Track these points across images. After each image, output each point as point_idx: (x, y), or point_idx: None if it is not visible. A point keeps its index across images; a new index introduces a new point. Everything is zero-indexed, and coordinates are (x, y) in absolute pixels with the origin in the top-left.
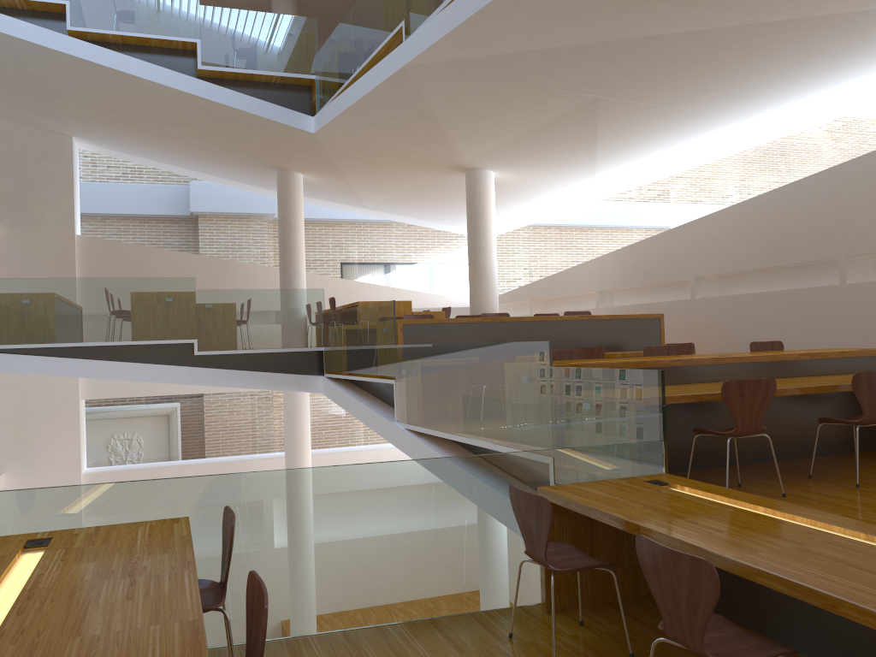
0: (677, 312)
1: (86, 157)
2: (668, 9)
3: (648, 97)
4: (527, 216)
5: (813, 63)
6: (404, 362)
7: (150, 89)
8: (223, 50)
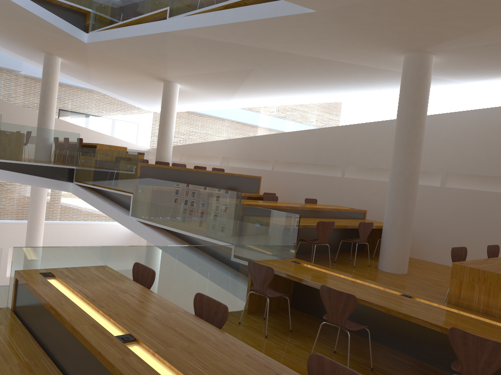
0: (263, 175)
1: None
2: (306, 47)
3: (276, 75)
4: (185, 108)
5: (350, 80)
6: (141, 186)
7: None
8: None
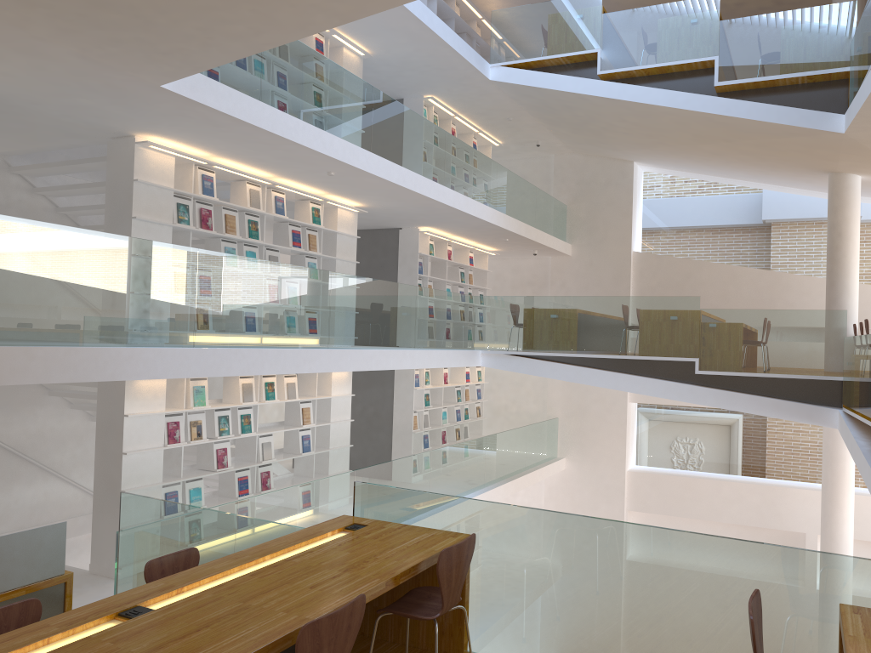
0: None
1: (646, 179)
2: None
3: None
4: None
5: None
6: None
7: (670, 114)
8: (741, 61)
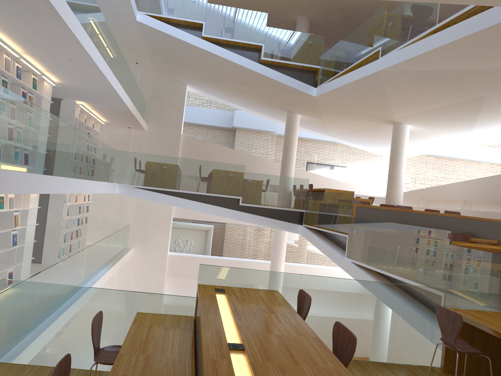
0: None
1: (191, 95)
2: None
3: None
4: (422, 151)
5: None
6: (355, 226)
7: (235, 67)
8: (275, 50)
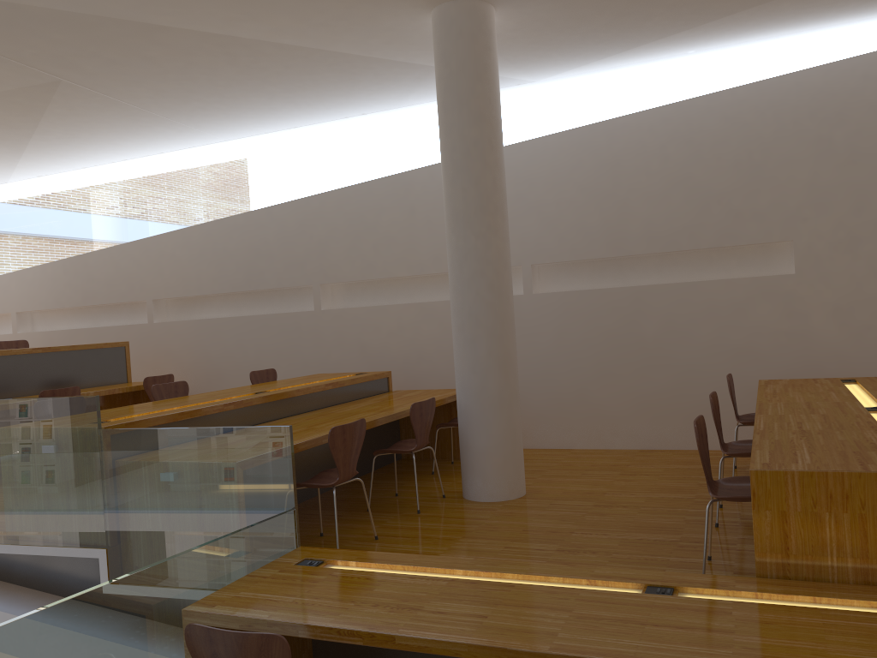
0: (132, 338)
1: None
2: (197, 1)
3: (123, 94)
4: None
5: (301, 94)
6: None
7: None
8: None
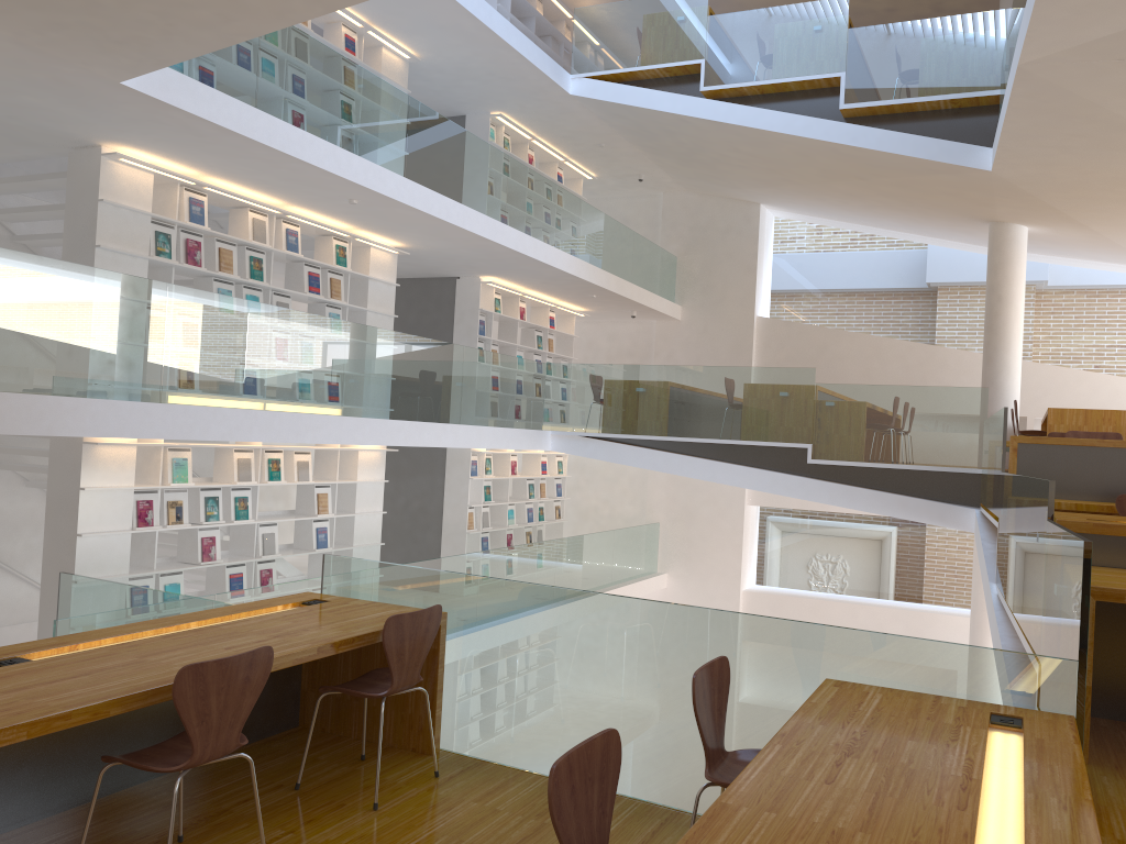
0: None
1: (776, 226)
2: None
3: None
4: None
5: None
6: (1002, 497)
7: (788, 142)
8: (873, 79)
